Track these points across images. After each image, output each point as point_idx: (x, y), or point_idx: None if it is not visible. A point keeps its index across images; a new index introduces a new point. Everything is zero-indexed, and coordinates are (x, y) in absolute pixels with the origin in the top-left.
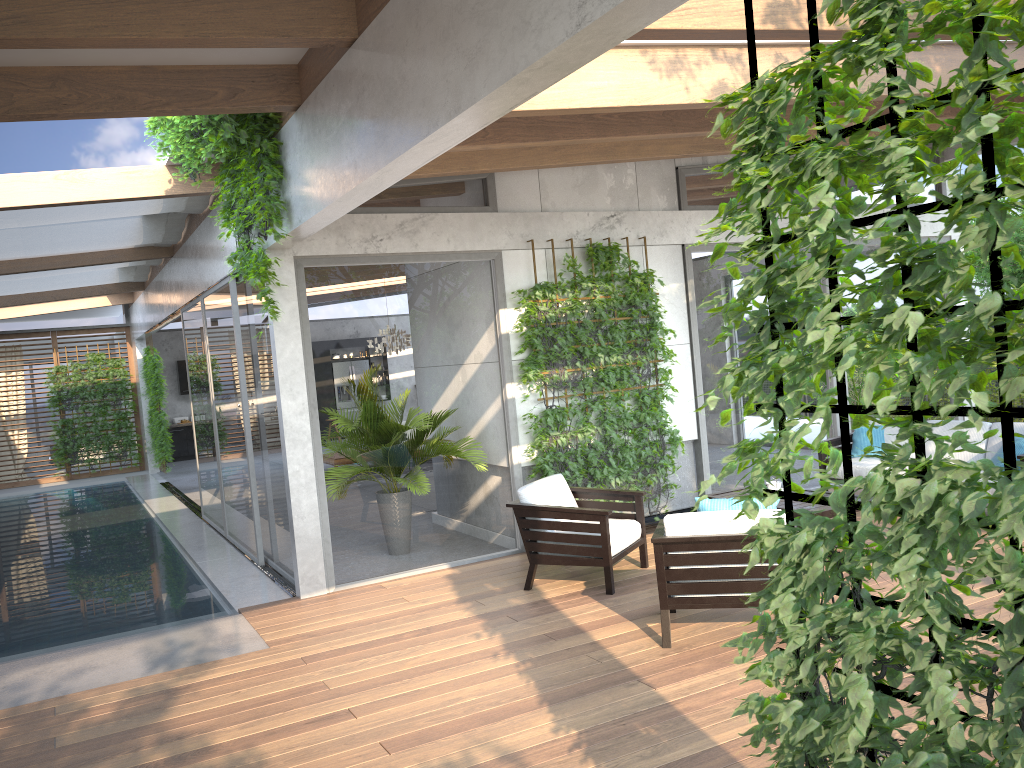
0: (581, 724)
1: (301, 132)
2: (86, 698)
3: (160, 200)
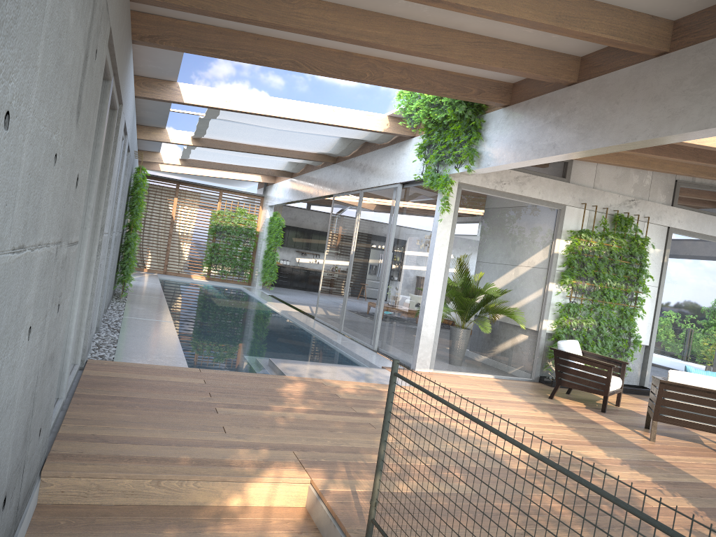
0: (621, 457)
1: (506, 119)
2: (335, 383)
3: (368, 132)
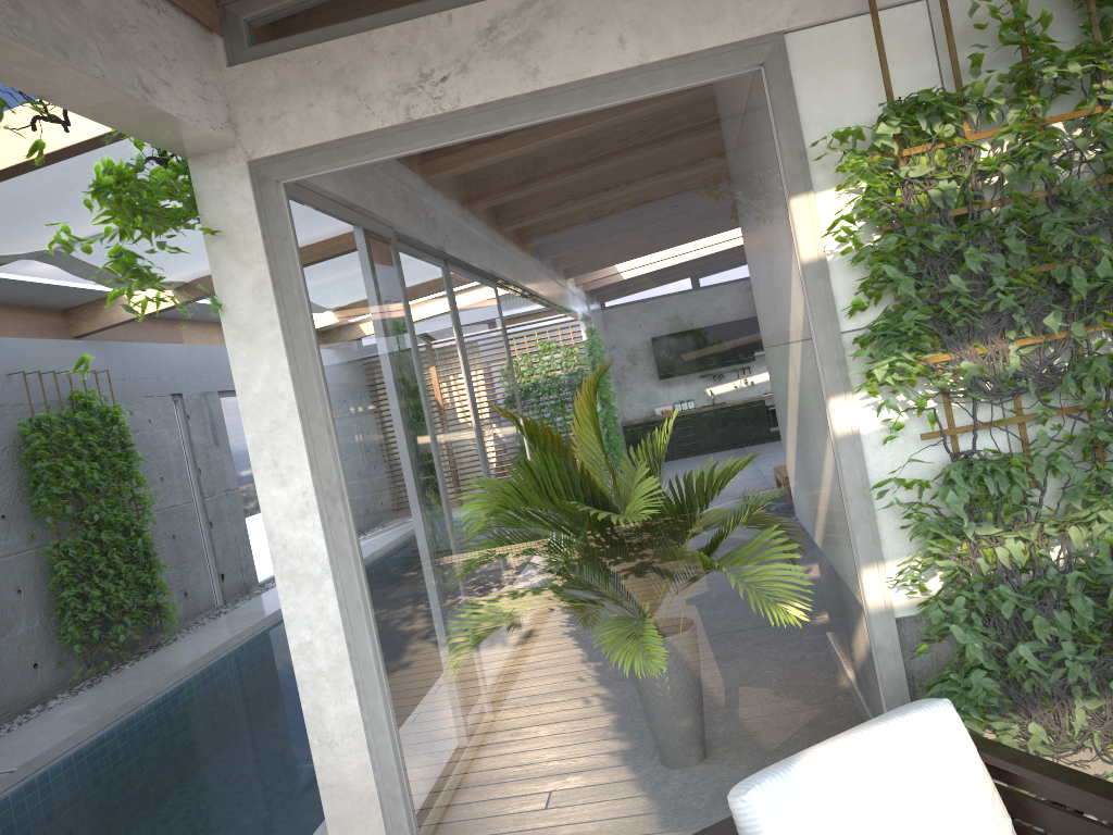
0: None
1: None
2: None
3: None
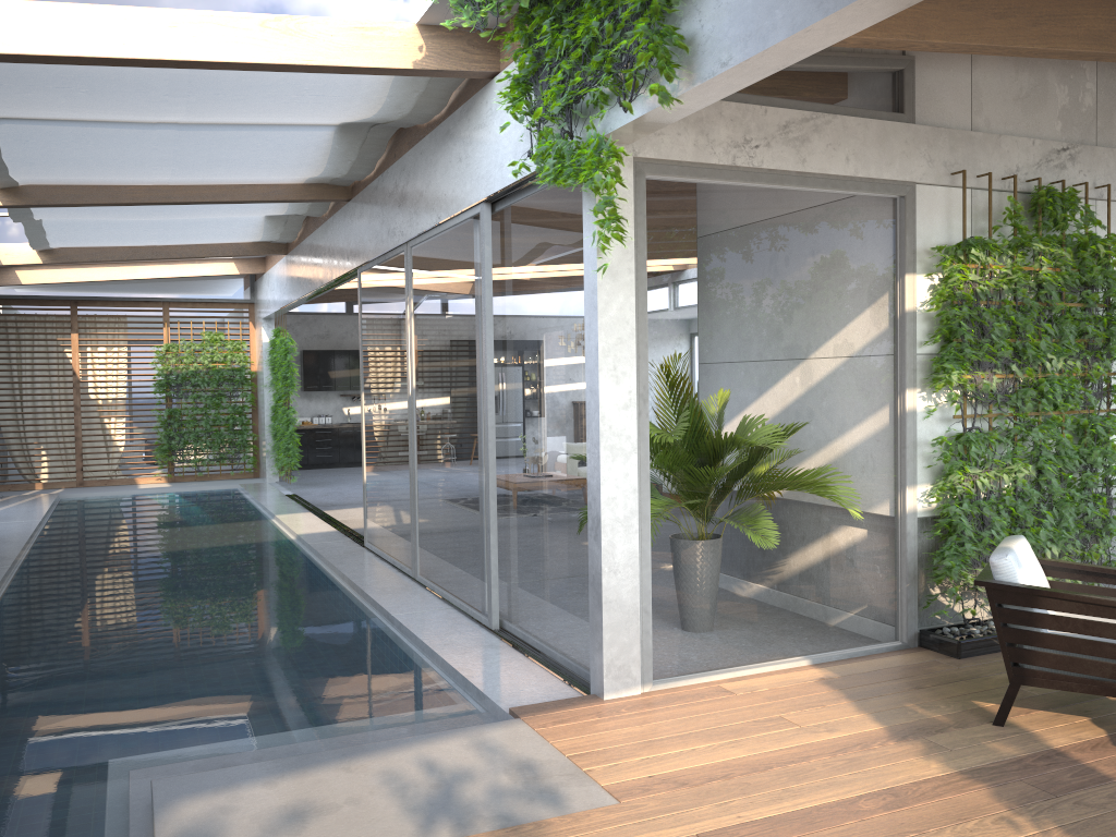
0: None
1: None
2: None
3: (385, 91)
